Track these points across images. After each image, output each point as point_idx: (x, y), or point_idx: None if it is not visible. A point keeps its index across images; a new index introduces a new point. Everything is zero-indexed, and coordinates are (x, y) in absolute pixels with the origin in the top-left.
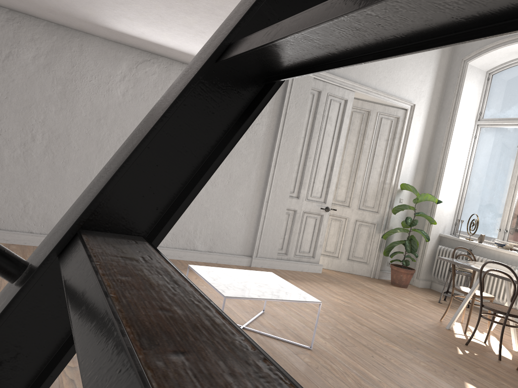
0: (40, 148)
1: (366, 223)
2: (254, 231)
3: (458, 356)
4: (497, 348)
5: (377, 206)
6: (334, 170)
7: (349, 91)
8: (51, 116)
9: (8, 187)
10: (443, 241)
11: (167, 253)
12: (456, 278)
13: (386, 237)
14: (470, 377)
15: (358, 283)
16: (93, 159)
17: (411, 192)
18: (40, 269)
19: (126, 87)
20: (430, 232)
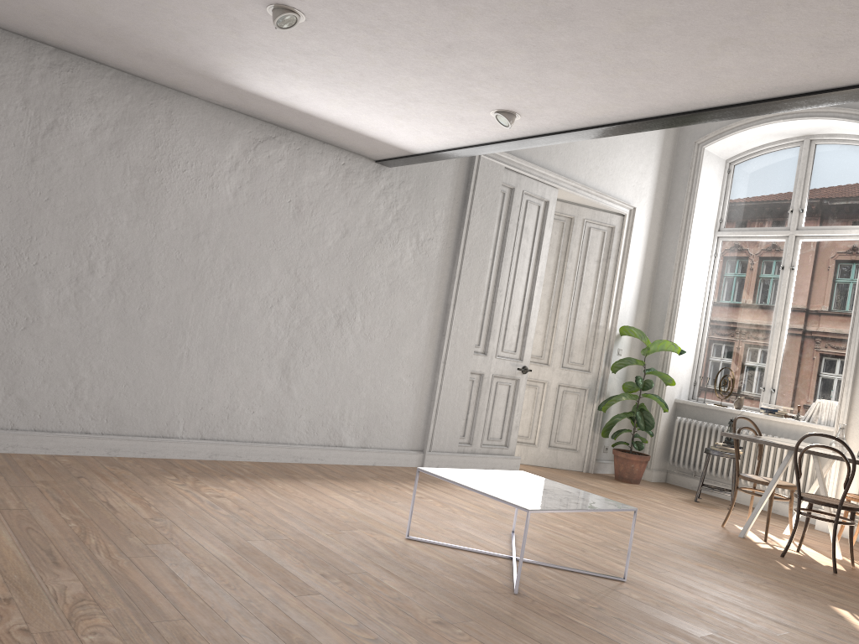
0: (103, 286)
1: (573, 389)
2: (426, 410)
3: (789, 572)
4: (817, 558)
5: (587, 362)
6: (533, 309)
7: (550, 187)
8: (121, 230)
9: (48, 355)
10: (680, 410)
11: (301, 455)
12: (709, 463)
13: (606, 409)
14: (827, 598)
15: (577, 481)
16: (187, 303)
17: (632, 338)
18: None
19: (239, 181)
20: (664, 398)
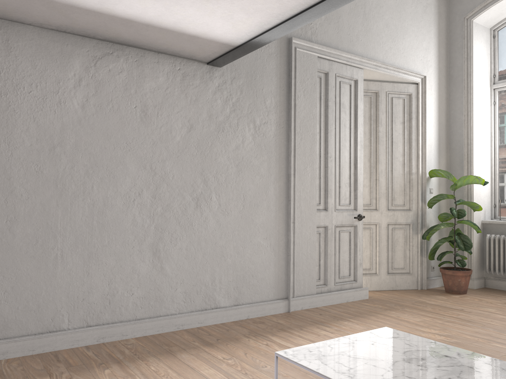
0: None
1: (400, 225)
2: (284, 264)
3: None
4: None
5: (407, 203)
6: (359, 167)
7: (357, 68)
8: None
9: None
10: (487, 228)
11: (182, 322)
12: None
13: (429, 237)
14: None
15: (418, 301)
16: (53, 209)
17: (439, 178)
18: None
19: (85, 95)
20: (473, 221)
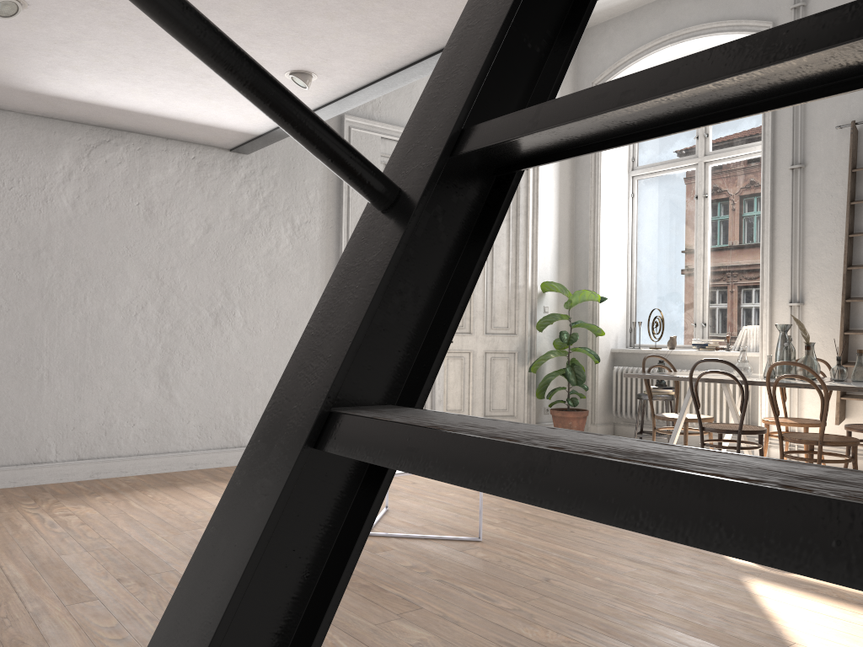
0: None
1: (501, 354)
2: None
3: None
4: None
5: (512, 325)
6: None
7: None
8: None
9: None
10: (618, 359)
11: (196, 461)
12: (649, 409)
13: (536, 369)
14: None
15: None
16: (38, 323)
17: (558, 294)
18: (437, 169)
19: (77, 191)
20: (598, 349)
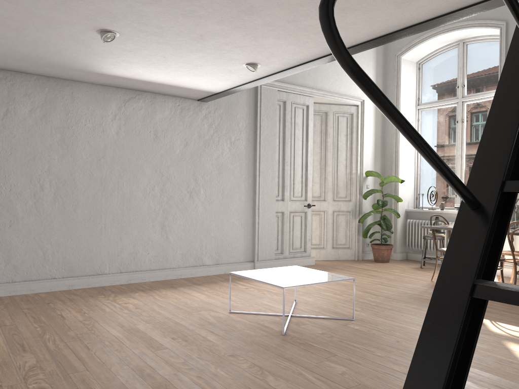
0: (50, 196)
1: (342, 212)
2: (251, 238)
3: None
4: None
5: (348, 195)
6: (309, 169)
7: (308, 97)
8: (55, 164)
9: (26, 239)
10: (409, 215)
11: (180, 273)
12: (428, 244)
13: (363, 221)
14: None
15: (349, 266)
16: (100, 198)
17: (374, 177)
18: (498, 196)
19: (119, 125)
20: (398, 209)
